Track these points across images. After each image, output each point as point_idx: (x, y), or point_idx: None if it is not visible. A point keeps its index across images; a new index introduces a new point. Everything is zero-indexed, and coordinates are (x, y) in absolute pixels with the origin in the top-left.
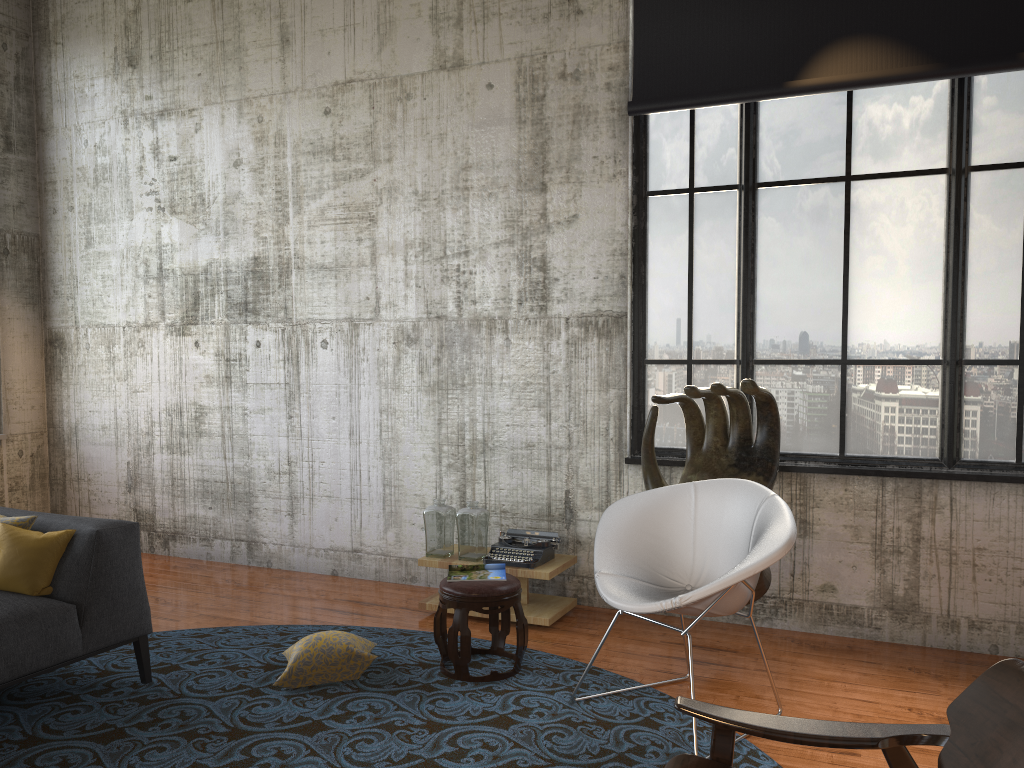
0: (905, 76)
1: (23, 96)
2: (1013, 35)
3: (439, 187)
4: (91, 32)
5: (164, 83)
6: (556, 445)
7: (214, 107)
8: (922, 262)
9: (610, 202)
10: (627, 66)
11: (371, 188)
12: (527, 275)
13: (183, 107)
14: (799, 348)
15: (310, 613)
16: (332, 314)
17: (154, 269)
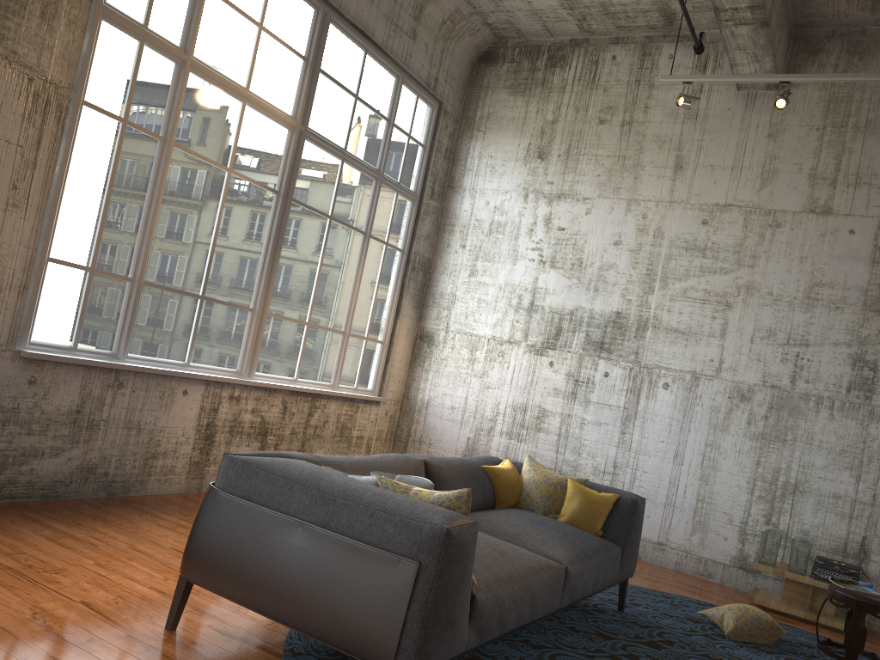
0: None
1: (446, 162)
2: None
3: (792, 294)
4: (511, 129)
5: (566, 175)
6: (860, 500)
7: (606, 200)
8: None
9: None
10: None
11: (732, 283)
12: (858, 371)
13: (579, 195)
14: None
15: (662, 585)
16: (677, 365)
17: (526, 303)
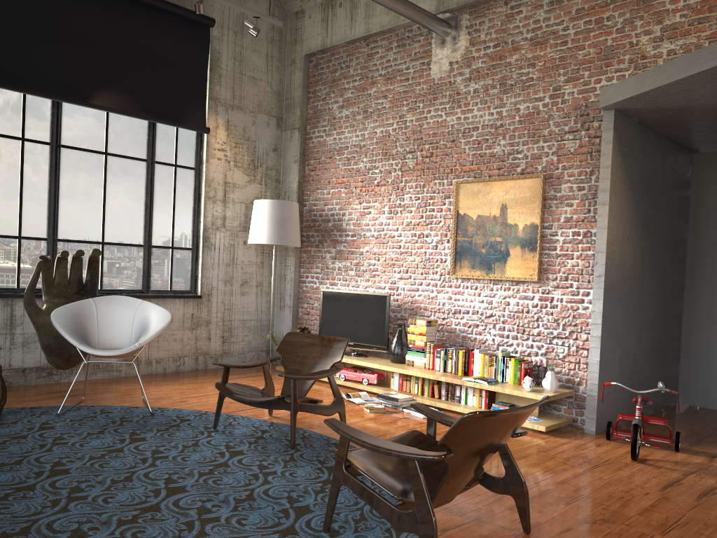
0: (140, 116)
1: None
2: (176, 112)
3: None
4: None
5: None
6: None
7: None
8: (137, 199)
9: None
10: None
11: None
12: None
13: None
14: (81, 234)
15: None
16: None
17: None
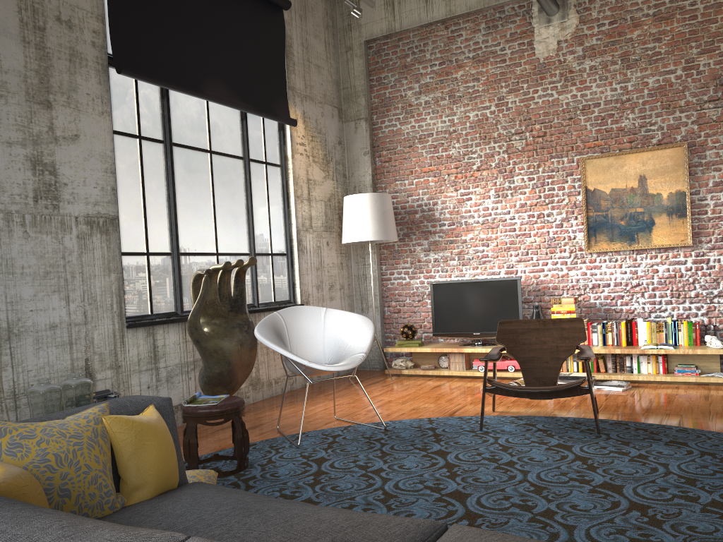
0: (244, 107)
1: None
2: (266, 103)
3: None
4: None
5: None
6: (75, 322)
7: None
8: (239, 203)
9: (101, 132)
10: (105, 36)
11: None
12: (40, 177)
13: None
14: (198, 246)
15: None
16: None
17: None
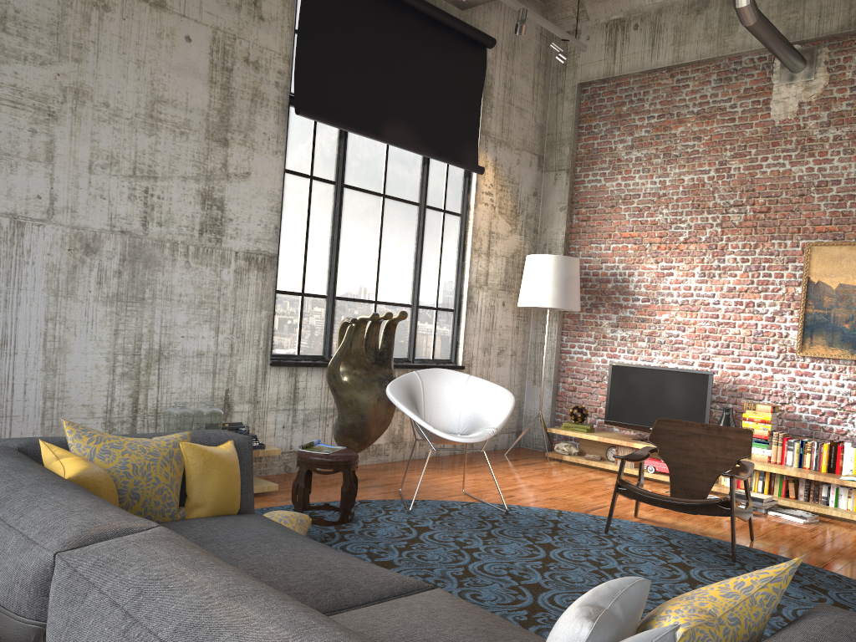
0: (425, 152)
1: None
2: (452, 147)
3: (133, 109)
4: None
5: None
6: (221, 353)
7: None
8: (408, 251)
9: (272, 171)
10: (290, 76)
11: (54, 81)
12: (208, 211)
13: None
14: (357, 292)
15: None
16: None
17: None
